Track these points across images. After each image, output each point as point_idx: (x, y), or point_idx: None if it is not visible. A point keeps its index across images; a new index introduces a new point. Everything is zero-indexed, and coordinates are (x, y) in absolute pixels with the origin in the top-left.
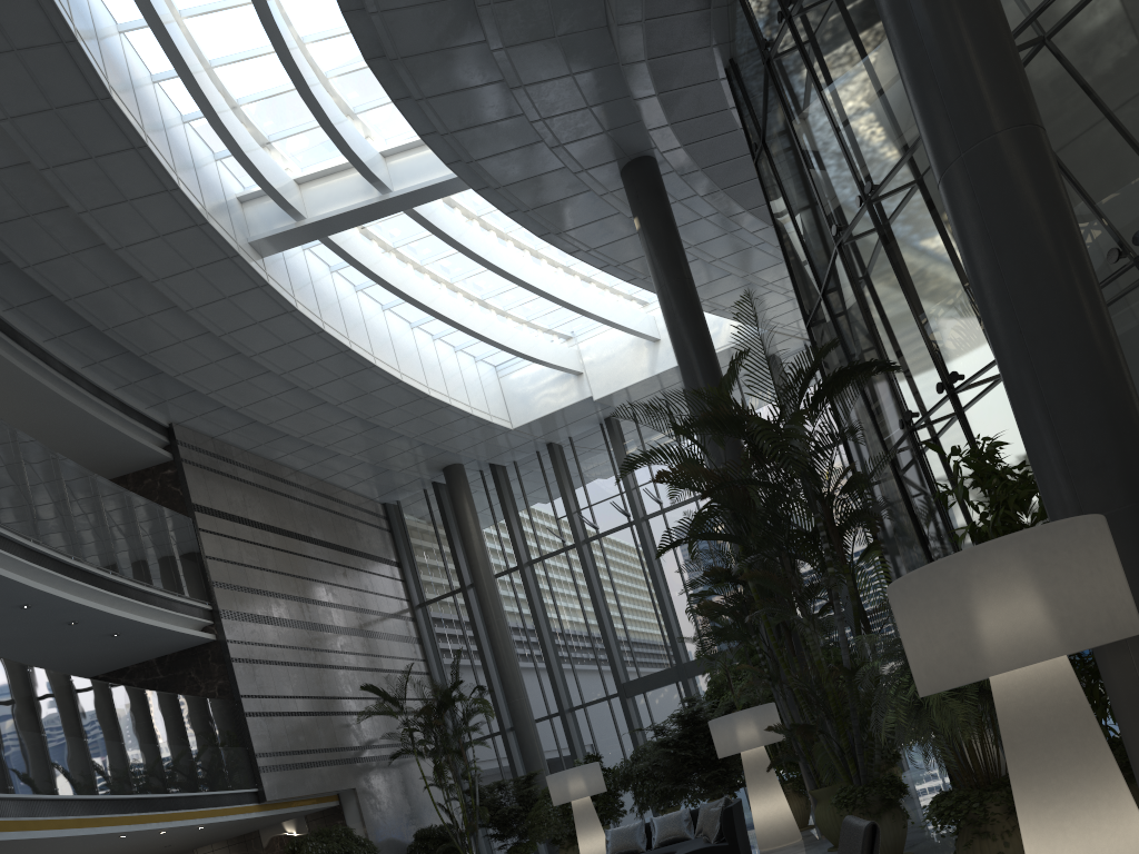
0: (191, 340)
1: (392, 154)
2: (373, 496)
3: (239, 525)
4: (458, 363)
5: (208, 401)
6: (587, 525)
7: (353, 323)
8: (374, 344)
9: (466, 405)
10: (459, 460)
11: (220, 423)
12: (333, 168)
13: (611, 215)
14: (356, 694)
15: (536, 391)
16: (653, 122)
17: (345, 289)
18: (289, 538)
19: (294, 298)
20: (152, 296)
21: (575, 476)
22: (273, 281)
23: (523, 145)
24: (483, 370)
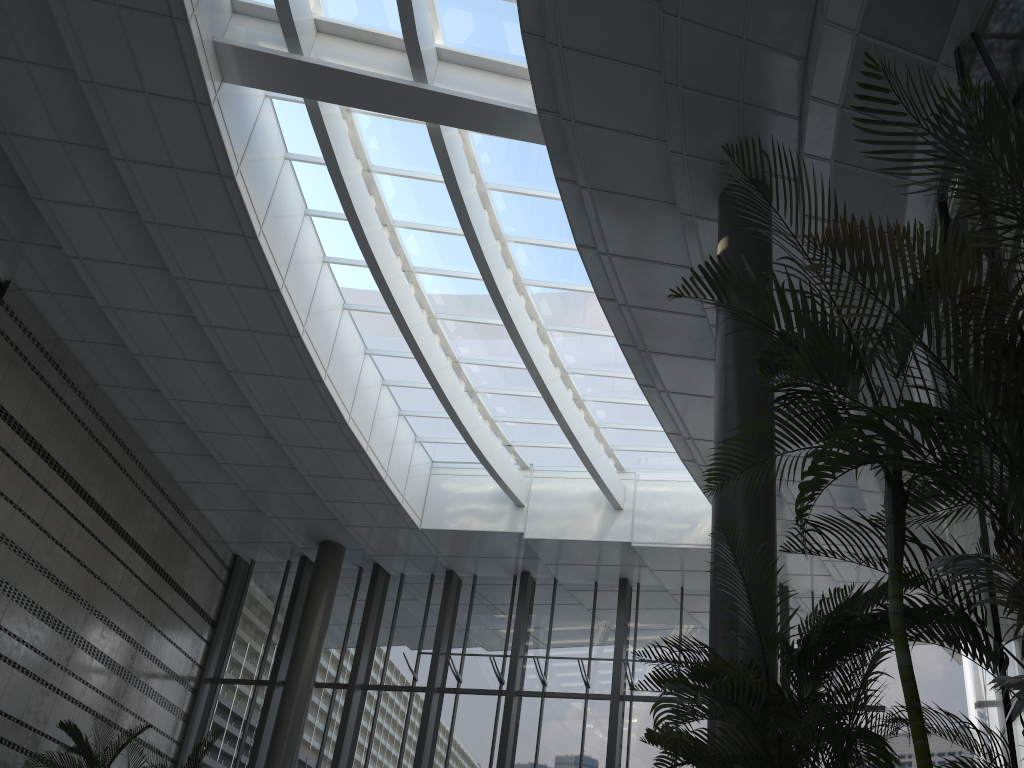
0: (76, 149)
1: (449, 60)
2: (227, 538)
3: (22, 442)
4: (397, 426)
5: (71, 277)
6: (450, 673)
7: (300, 276)
8: (312, 319)
9: (382, 467)
10: (343, 541)
11: (77, 321)
12: (370, 34)
13: (674, 264)
14: (50, 731)
15: (465, 503)
16: (824, 87)
17: (311, 245)
18: (86, 504)
19: (238, 165)
20: (43, 29)
21: (462, 616)
22: (219, 113)
23: (631, 62)
24: (418, 455)
